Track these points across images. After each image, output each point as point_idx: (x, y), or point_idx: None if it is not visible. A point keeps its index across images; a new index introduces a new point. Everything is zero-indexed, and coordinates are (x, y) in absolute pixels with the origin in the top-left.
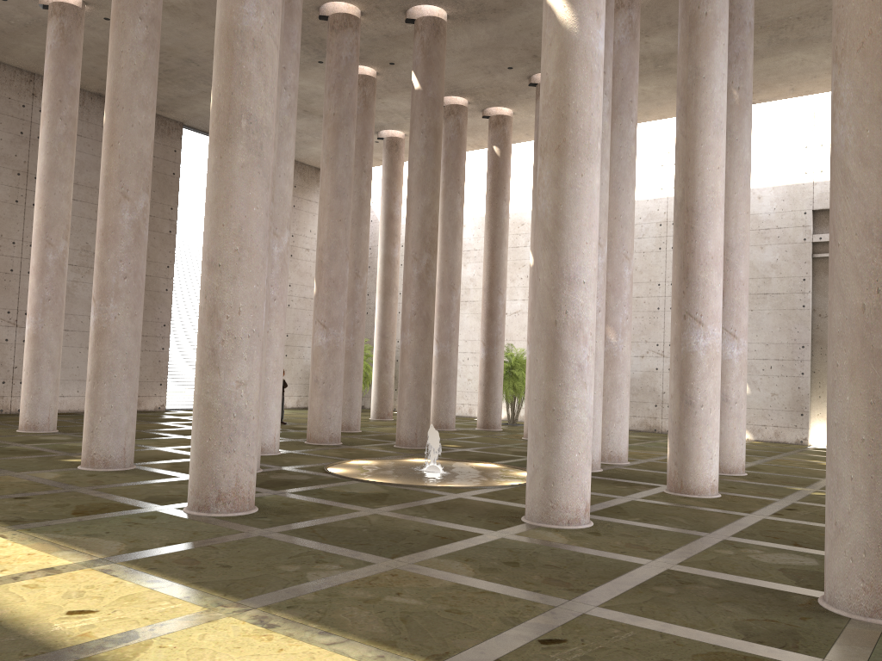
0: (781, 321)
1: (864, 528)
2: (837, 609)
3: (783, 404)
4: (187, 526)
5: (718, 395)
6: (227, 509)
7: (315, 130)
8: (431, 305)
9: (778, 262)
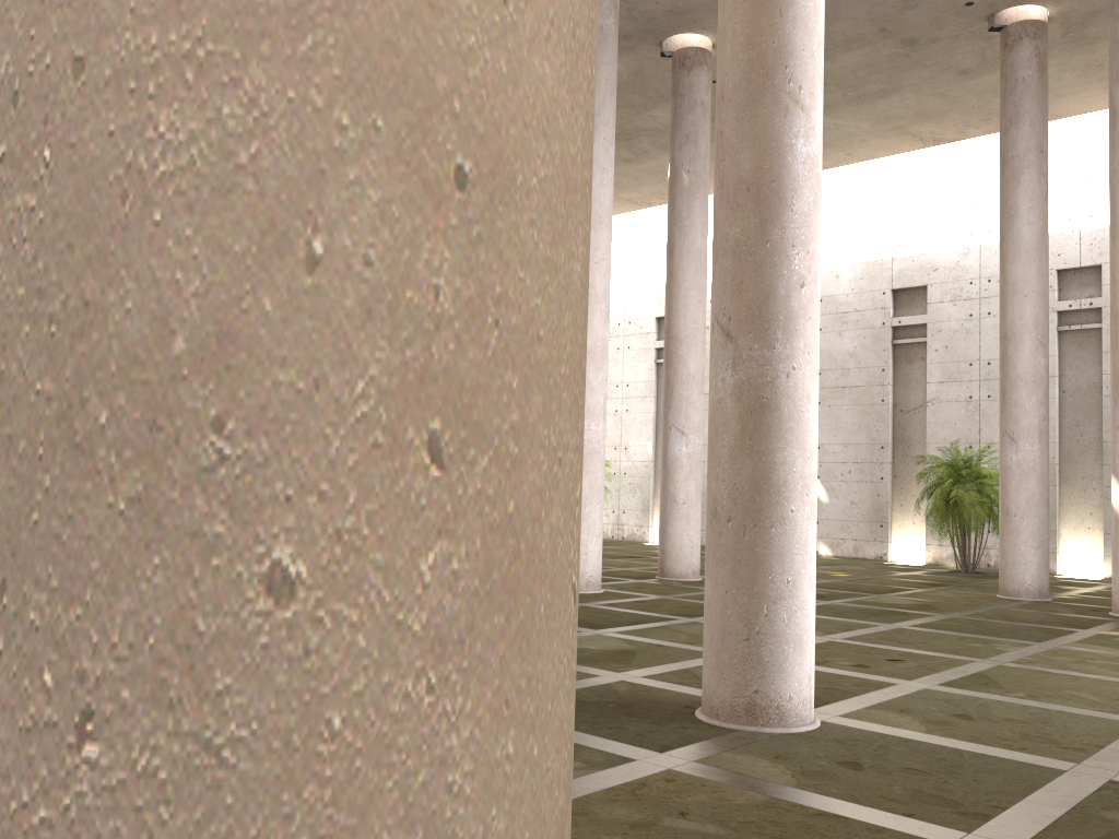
0: (860, 418)
1: None
2: None
3: (862, 513)
4: None
5: (597, 490)
6: None
7: None
8: None
9: (856, 351)
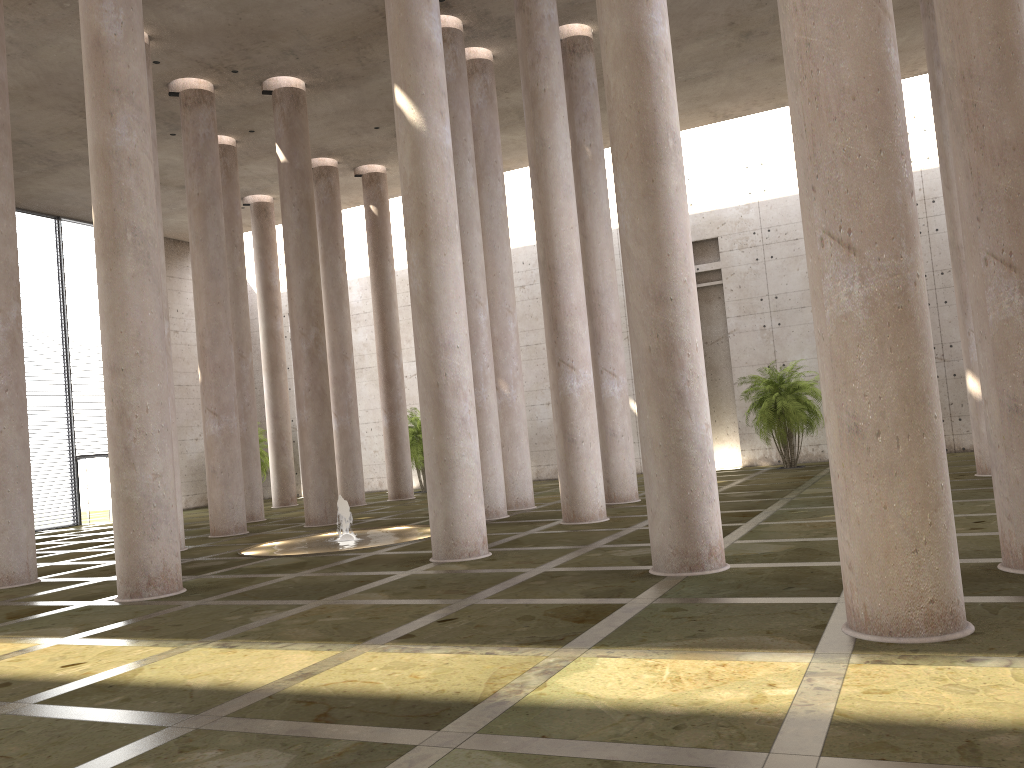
0: None
1: (668, 509)
2: (658, 572)
3: None
4: (126, 609)
5: (596, 430)
6: (159, 591)
7: (171, 201)
8: (324, 379)
9: None
